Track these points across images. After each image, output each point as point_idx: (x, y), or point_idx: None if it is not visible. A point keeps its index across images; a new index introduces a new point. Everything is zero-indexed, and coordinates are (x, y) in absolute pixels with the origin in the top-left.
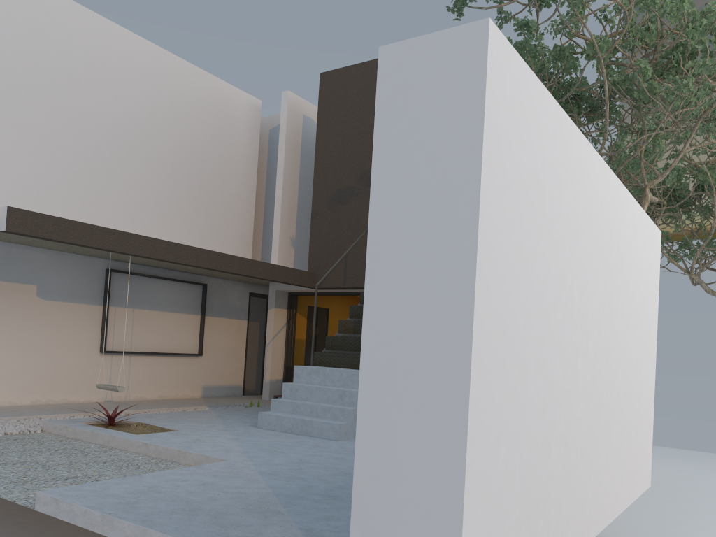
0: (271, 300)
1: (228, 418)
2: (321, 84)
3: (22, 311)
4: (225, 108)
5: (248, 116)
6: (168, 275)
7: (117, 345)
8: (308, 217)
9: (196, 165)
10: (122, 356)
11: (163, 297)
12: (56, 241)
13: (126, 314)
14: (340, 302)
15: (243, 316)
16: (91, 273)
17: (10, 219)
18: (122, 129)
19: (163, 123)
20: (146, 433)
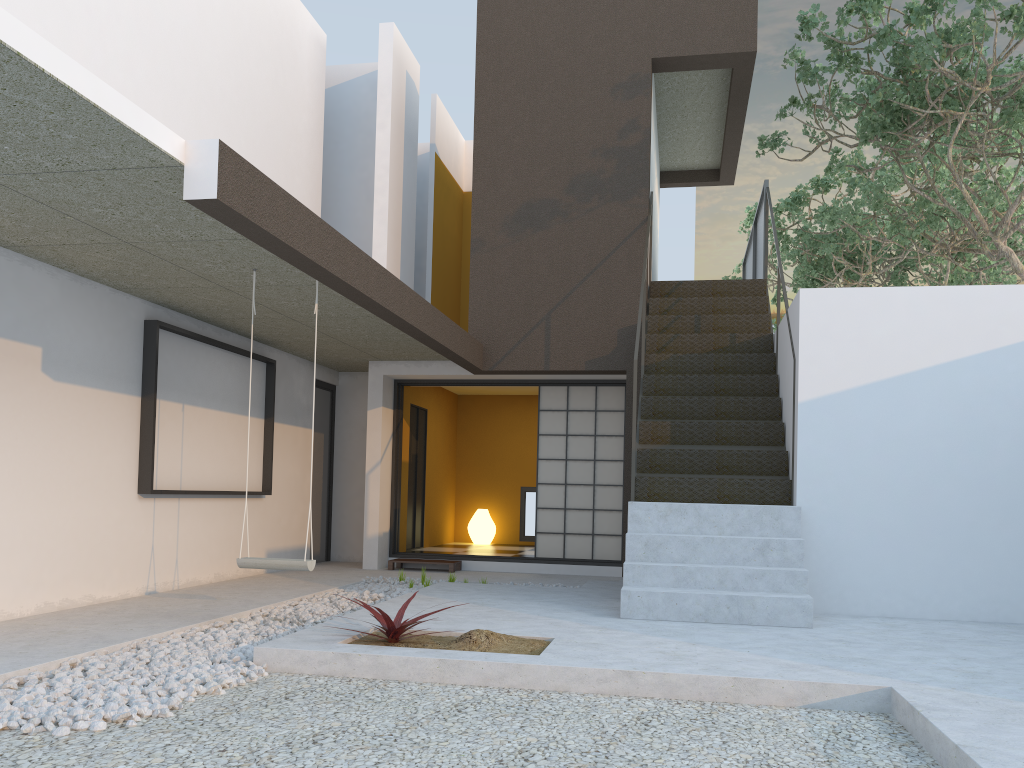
0: (374, 392)
1: (505, 606)
2: (482, 18)
3: (19, 405)
4: (288, 35)
5: (313, 58)
6: (224, 340)
7: (162, 479)
8: (411, 252)
9: (255, 133)
10: (167, 500)
11: (220, 383)
12: (259, 240)
13: (174, 416)
14: (436, 399)
15: (309, 422)
16: (124, 328)
17: (223, 174)
18: (162, 32)
19: (216, 38)
20: (523, 650)
